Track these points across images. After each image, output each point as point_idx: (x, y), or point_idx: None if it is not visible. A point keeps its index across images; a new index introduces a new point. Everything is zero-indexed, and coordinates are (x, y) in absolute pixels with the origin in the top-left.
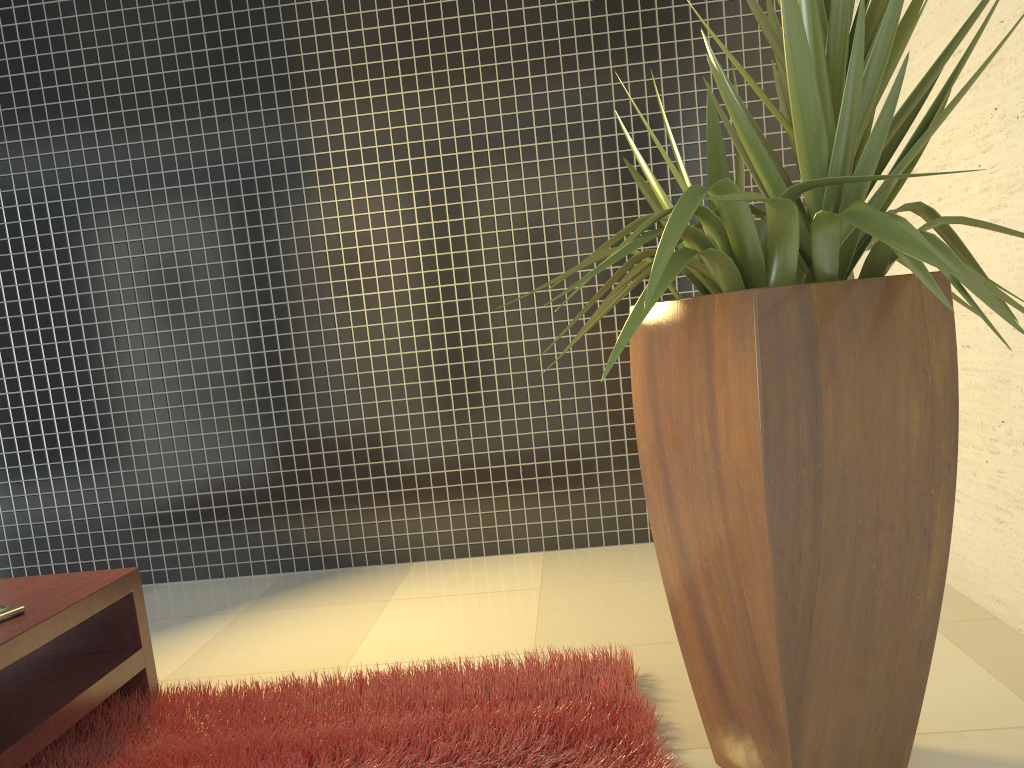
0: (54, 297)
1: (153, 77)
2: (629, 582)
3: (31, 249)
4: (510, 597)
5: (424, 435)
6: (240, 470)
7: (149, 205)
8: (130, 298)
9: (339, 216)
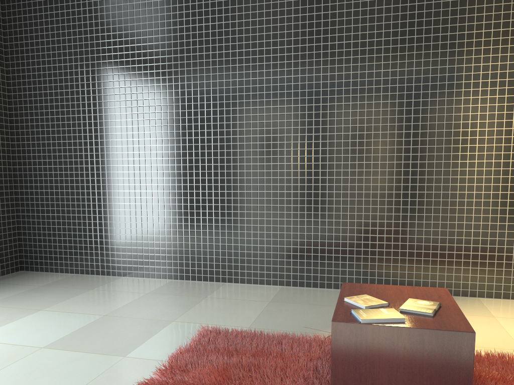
0: (316, 149)
1: (385, 48)
2: None
3: (309, 125)
4: None
5: (496, 234)
6: (393, 240)
7: (371, 109)
8: (353, 152)
9: (470, 121)
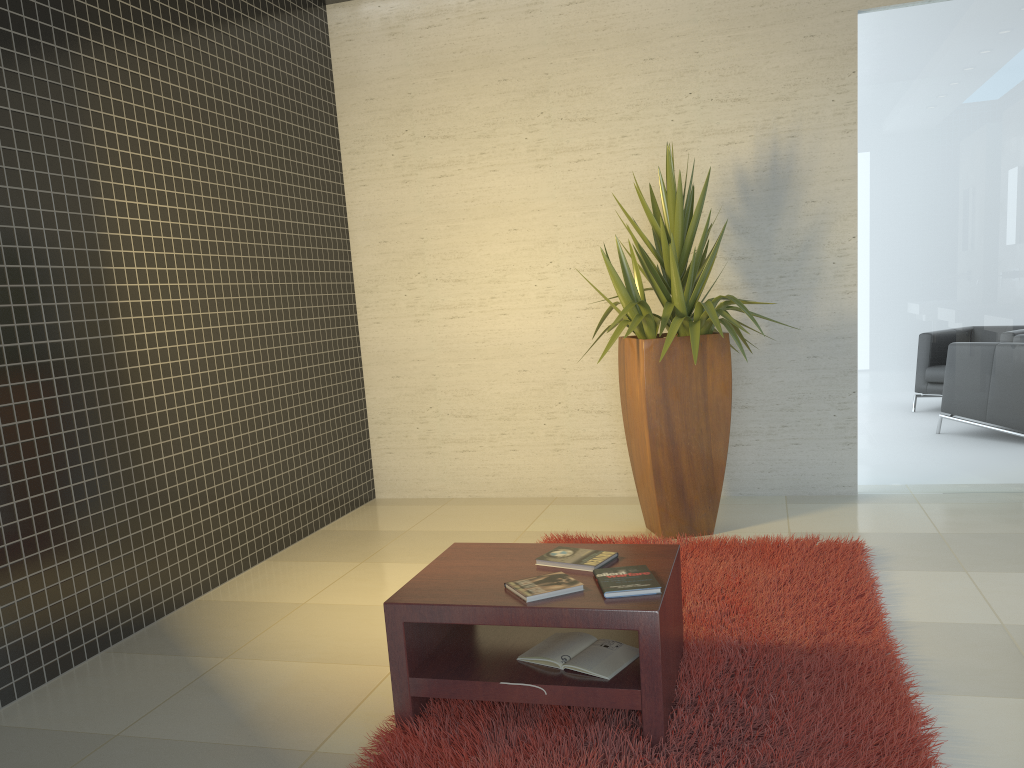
0: None
1: None
2: (392, 543)
3: None
4: (369, 569)
5: (193, 471)
6: (55, 540)
7: None
8: None
9: (123, 250)
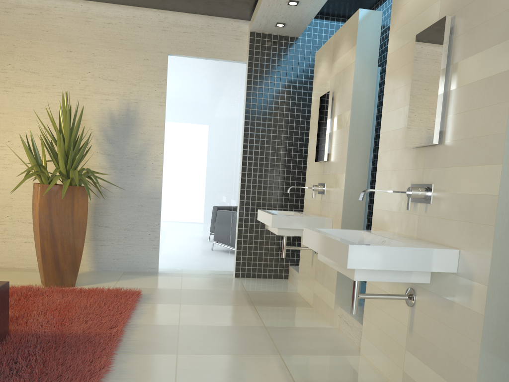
0: None
1: None
2: None
3: None
4: None
5: None
6: None
7: None
8: None
9: None
